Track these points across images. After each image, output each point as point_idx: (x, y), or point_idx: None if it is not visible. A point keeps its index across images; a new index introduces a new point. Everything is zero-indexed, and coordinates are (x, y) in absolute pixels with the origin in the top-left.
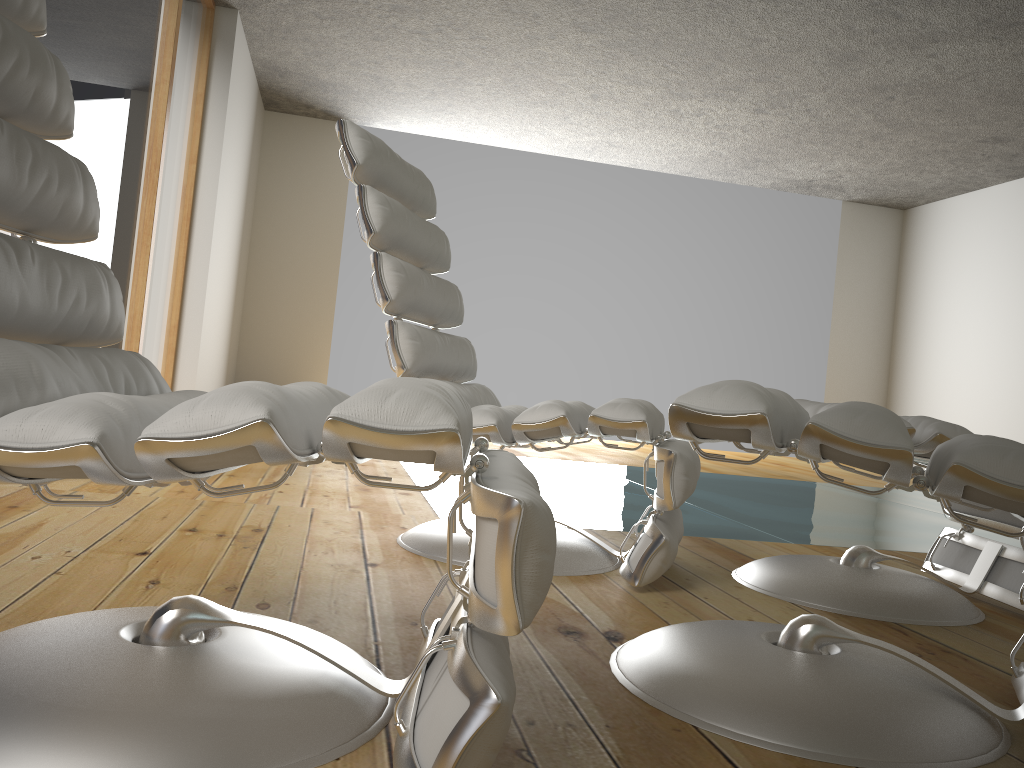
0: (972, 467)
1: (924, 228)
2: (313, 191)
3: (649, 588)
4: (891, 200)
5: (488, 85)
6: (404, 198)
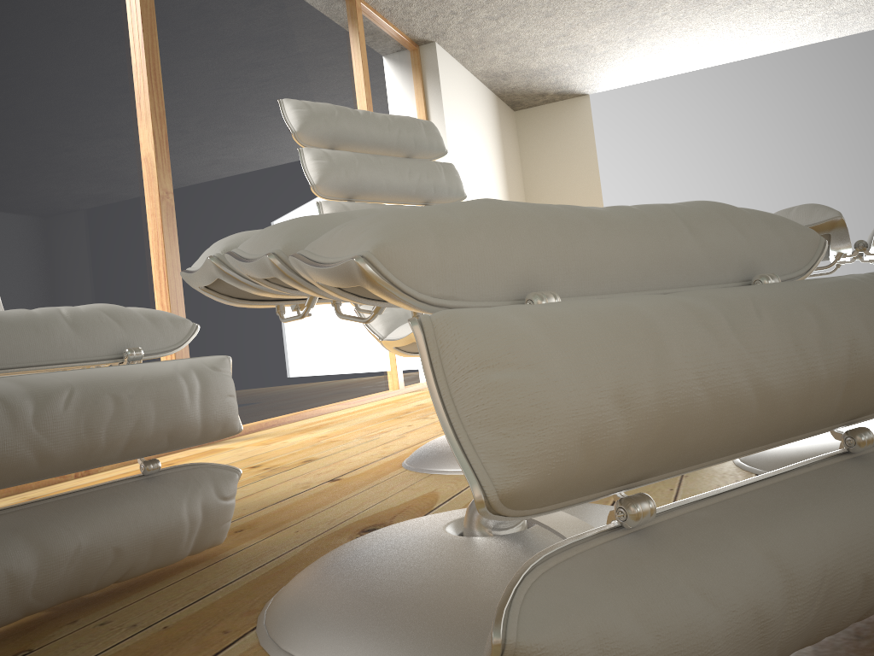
0: (305, 255)
1: None
2: (567, 163)
3: None
4: None
5: (672, 11)
6: (386, 146)
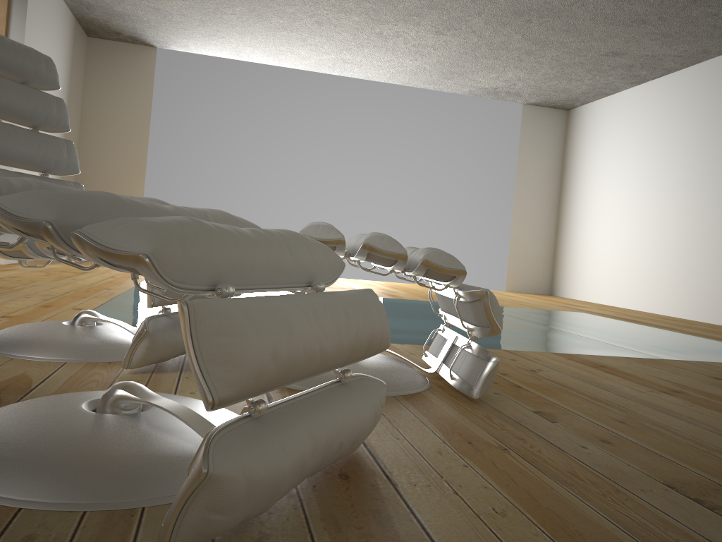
0: (86, 235)
1: (580, 123)
2: (126, 97)
3: (148, 371)
4: (556, 103)
5: (239, 14)
6: (8, 69)
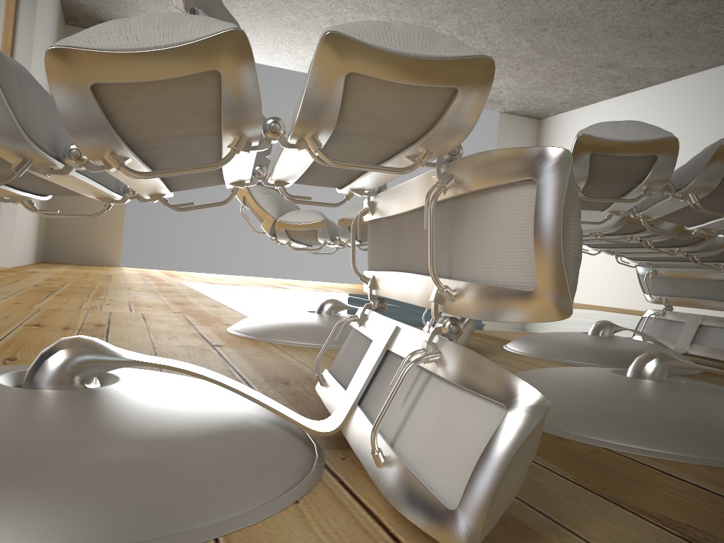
0: None
1: (554, 132)
2: None
3: None
4: (532, 112)
5: (251, 8)
6: None
